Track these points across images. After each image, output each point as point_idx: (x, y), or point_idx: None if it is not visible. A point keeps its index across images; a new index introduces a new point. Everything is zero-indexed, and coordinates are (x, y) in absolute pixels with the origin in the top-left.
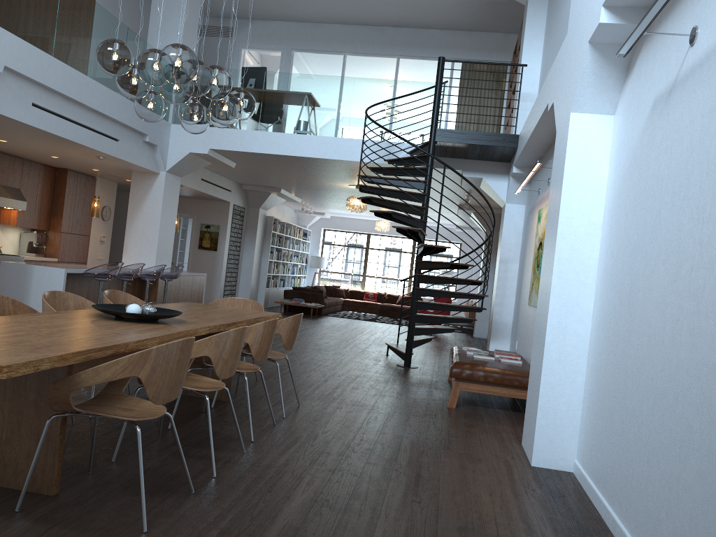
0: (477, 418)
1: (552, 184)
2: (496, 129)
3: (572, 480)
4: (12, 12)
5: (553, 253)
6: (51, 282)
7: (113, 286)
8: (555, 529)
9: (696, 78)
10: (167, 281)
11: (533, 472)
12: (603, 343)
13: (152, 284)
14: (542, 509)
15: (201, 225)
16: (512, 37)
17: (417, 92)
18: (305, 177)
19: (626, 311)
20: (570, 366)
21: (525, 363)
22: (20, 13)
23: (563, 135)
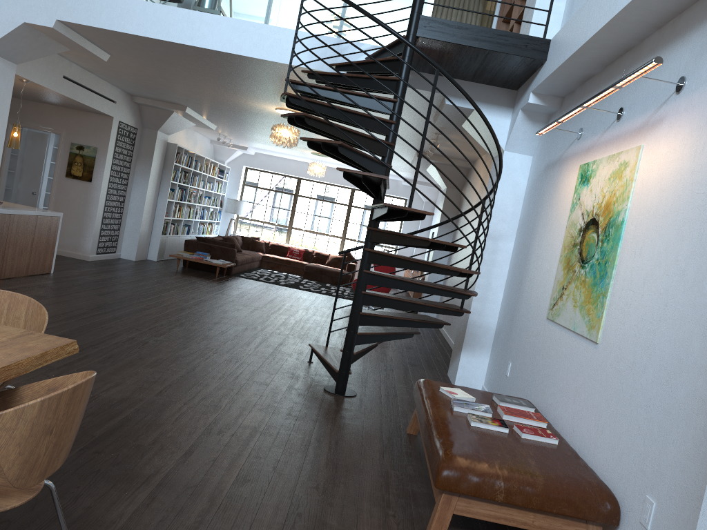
0: None
1: None
2: None
3: None
4: None
5: None
6: None
7: None
8: None
9: None
10: None
11: None
12: None
13: None
14: None
15: (72, 145)
16: None
17: None
18: (215, 90)
19: None
20: None
21: (562, 443)
22: None
23: None
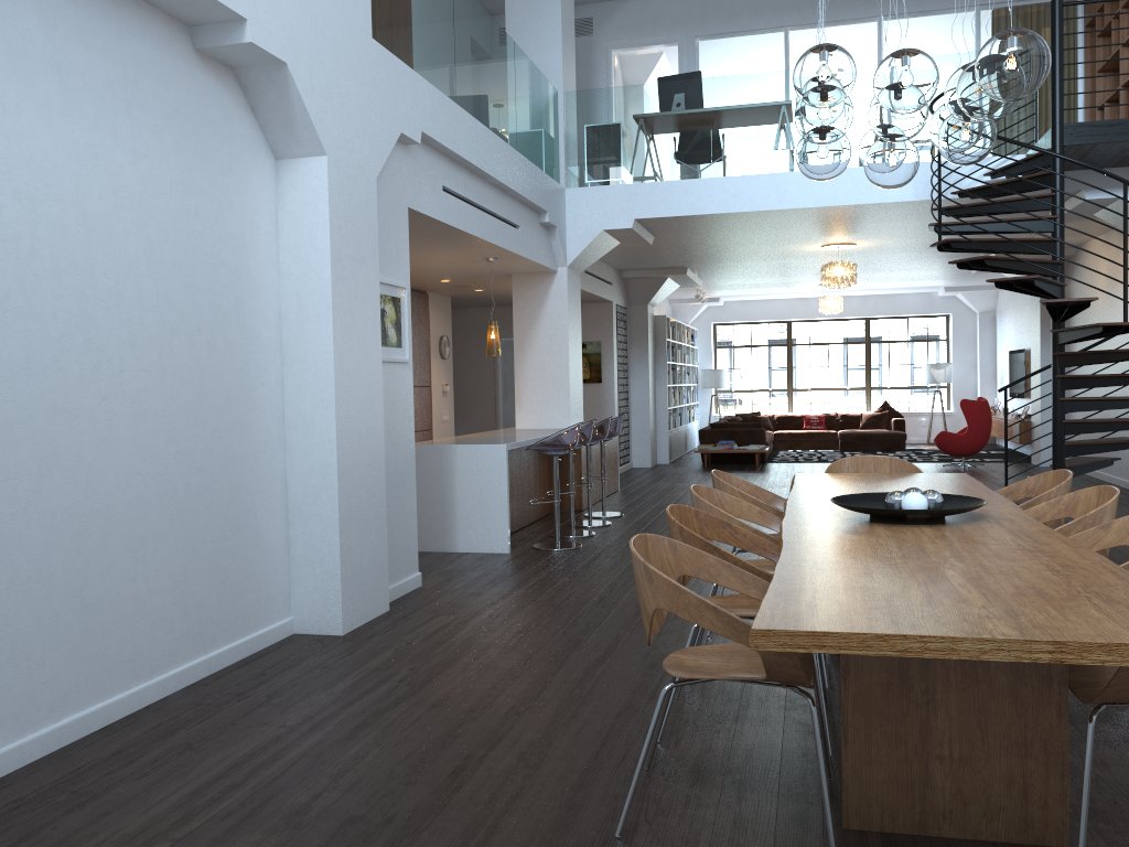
0: None
1: None
2: (1069, 113)
3: None
4: (415, 43)
5: None
6: (486, 468)
7: (531, 461)
8: None
9: None
10: (603, 442)
11: None
12: None
13: None
14: None
15: None
16: None
17: None
18: (754, 244)
19: None
20: None
21: None
22: (423, 43)
23: None
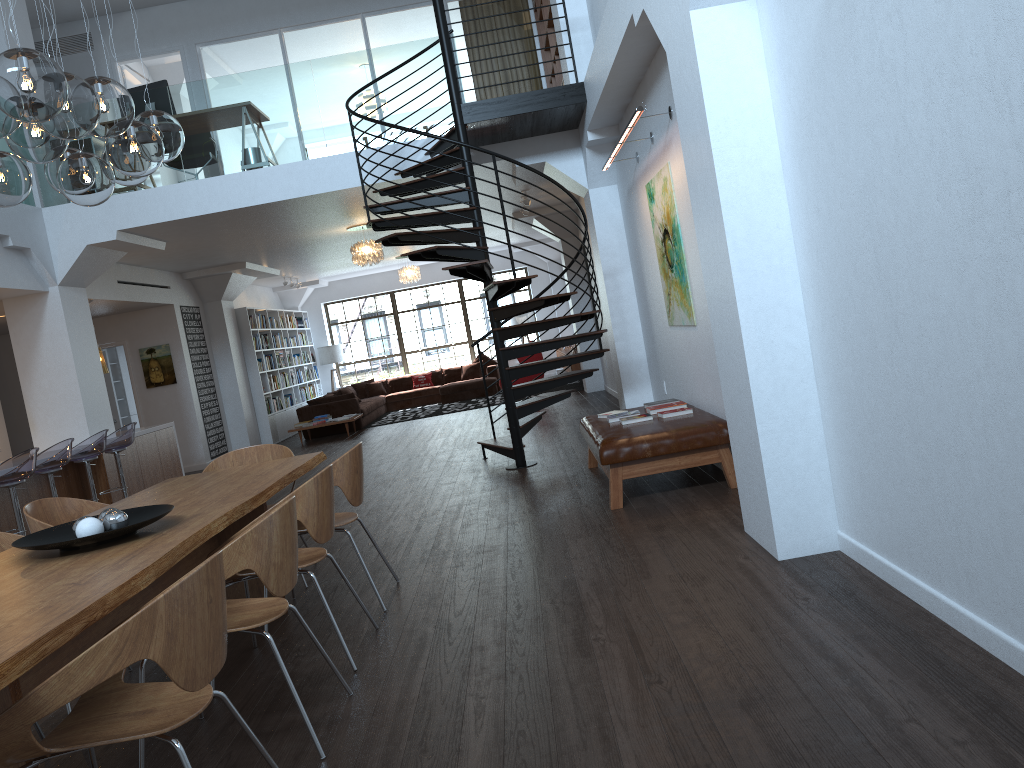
0: (661, 512)
1: (684, 133)
2: (536, 88)
3: (846, 562)
4: None
5: (722, 236)
6: None
7: (33, 487)
8: (875, 652)
9: None
10: (117, 453)
11: (787, 570)
12: (841, 350)
13: (94, 465)
14: (836, 626)
15: (140, 351)
16: None
17: (412, 59)
18: (278, 235)
19: (878, 290)
20: (795, 398)
21: (697, 411)
22: None
23: (685, 52)
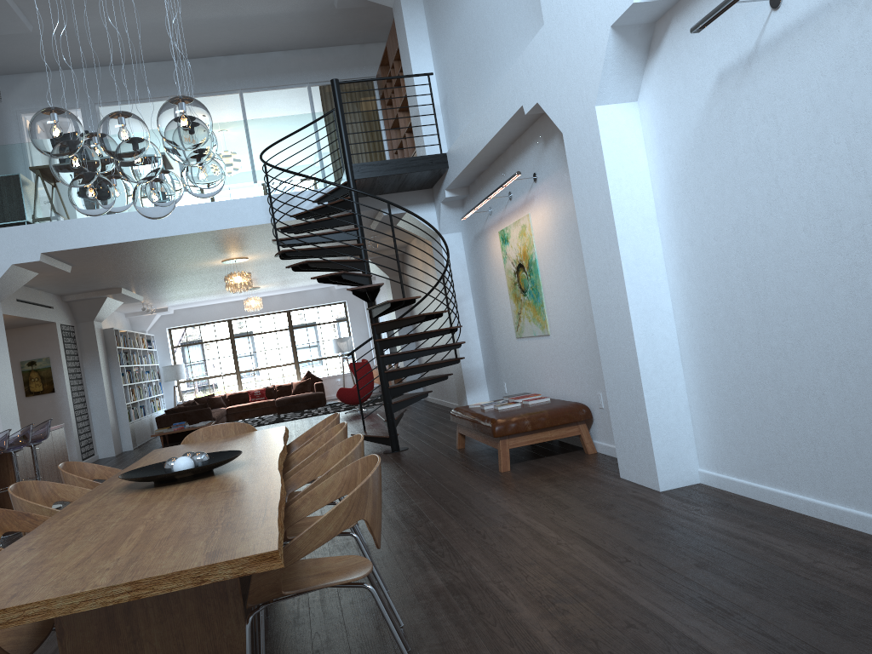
0: (544, 471)
1: (578, 189)
2: (380, 157)
3: (710, 489)
4: None
5: (616, 260)
6: None
7: None
8: (768, 532)
9: (796, 40)
10: (34, 446)
11: (670, 496)
12: (709, 337)
13: (6, 458)
14: (730, 521)
15: (22, 364)
16: (369, 48)
17: (304, 127)
18: (165, 264)
19: (747, 293)
20: (668, 374)
21: (552, 399)
22: None
23: (587, 133)
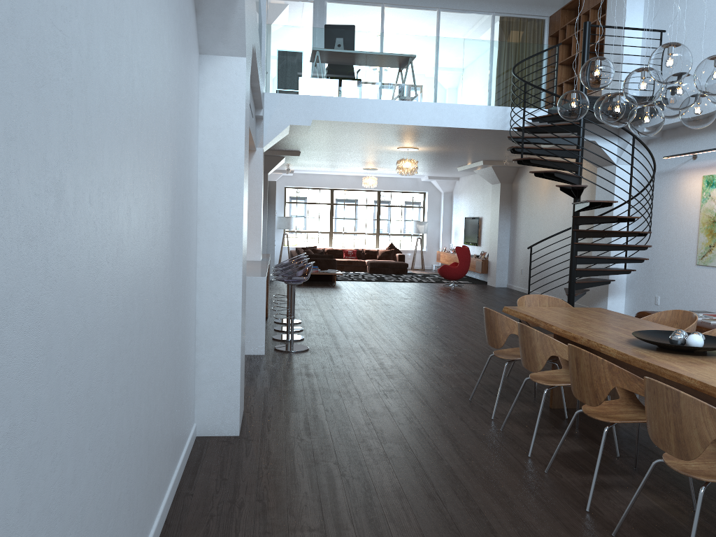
0: None
1: None
2: None
3: None
4: None
5: None
6: (250, 293)
7: None
8: None
9: None
10: None
11: None
12: None
13: None
14: None
15: None
16: None
17: (534, 55)
18: (362, 142)
19: None
20: None
21: None
22: None
23: None
